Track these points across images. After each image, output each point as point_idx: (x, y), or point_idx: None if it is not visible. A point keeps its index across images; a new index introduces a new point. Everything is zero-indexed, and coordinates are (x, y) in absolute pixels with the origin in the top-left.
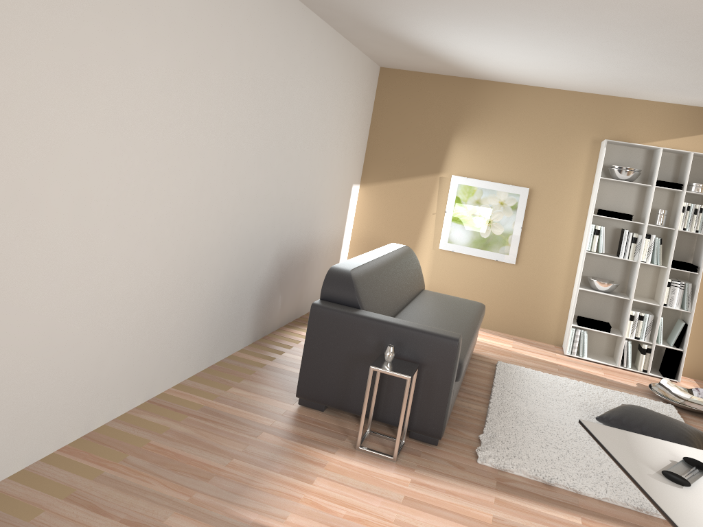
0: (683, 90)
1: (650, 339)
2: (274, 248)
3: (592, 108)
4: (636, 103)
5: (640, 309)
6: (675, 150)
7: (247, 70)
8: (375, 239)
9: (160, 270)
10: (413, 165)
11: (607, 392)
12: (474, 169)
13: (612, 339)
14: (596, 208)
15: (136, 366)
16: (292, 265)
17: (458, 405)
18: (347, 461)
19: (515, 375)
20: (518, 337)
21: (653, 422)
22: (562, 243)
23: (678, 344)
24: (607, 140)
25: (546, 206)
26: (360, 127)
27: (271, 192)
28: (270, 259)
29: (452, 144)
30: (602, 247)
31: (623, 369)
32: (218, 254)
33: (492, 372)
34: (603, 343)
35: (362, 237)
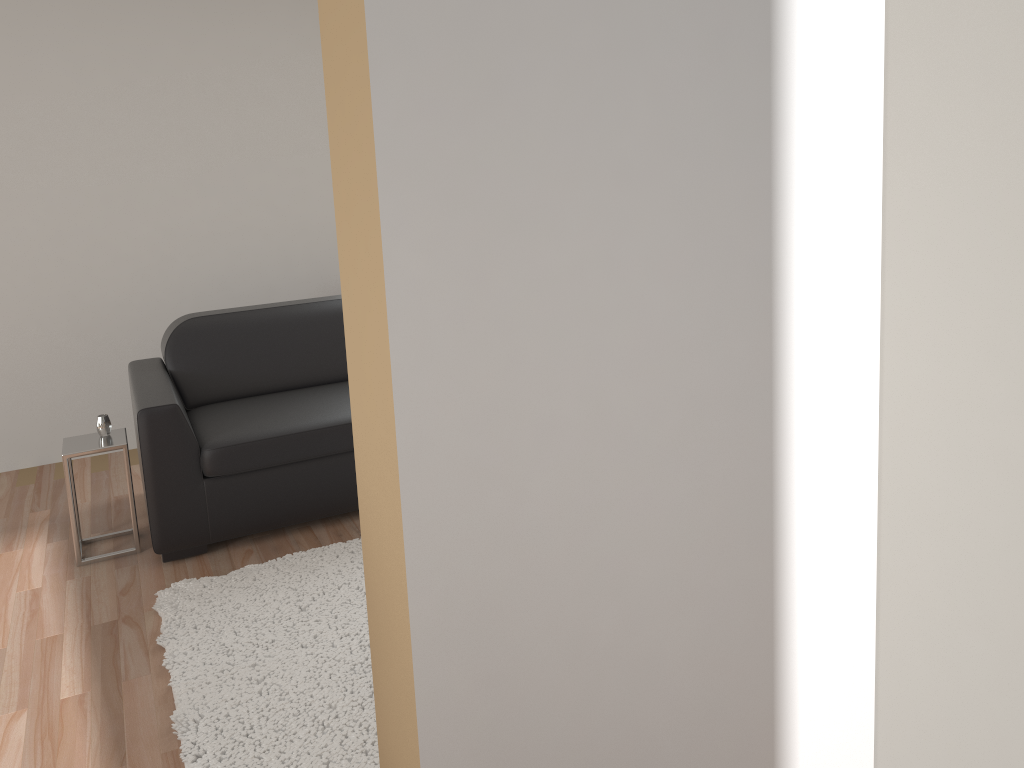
0: None
1: None
2: (308, 295)
3: None
4: None
5: None
6: None
7: (110, 82)
8: None
9: (8, 326)
10: None
11: None
12: None
13: None
14: None
15: (3, 426)
16: None
17: (352, 525)
18: (38, 553)
19: None
20: None
21: None
22: None
23: None
24: None
25: None
26: None
27: (258, 222)
28: None
29: None
30: None
31: None
32: (139, 306)
33: None
34: None
35: None
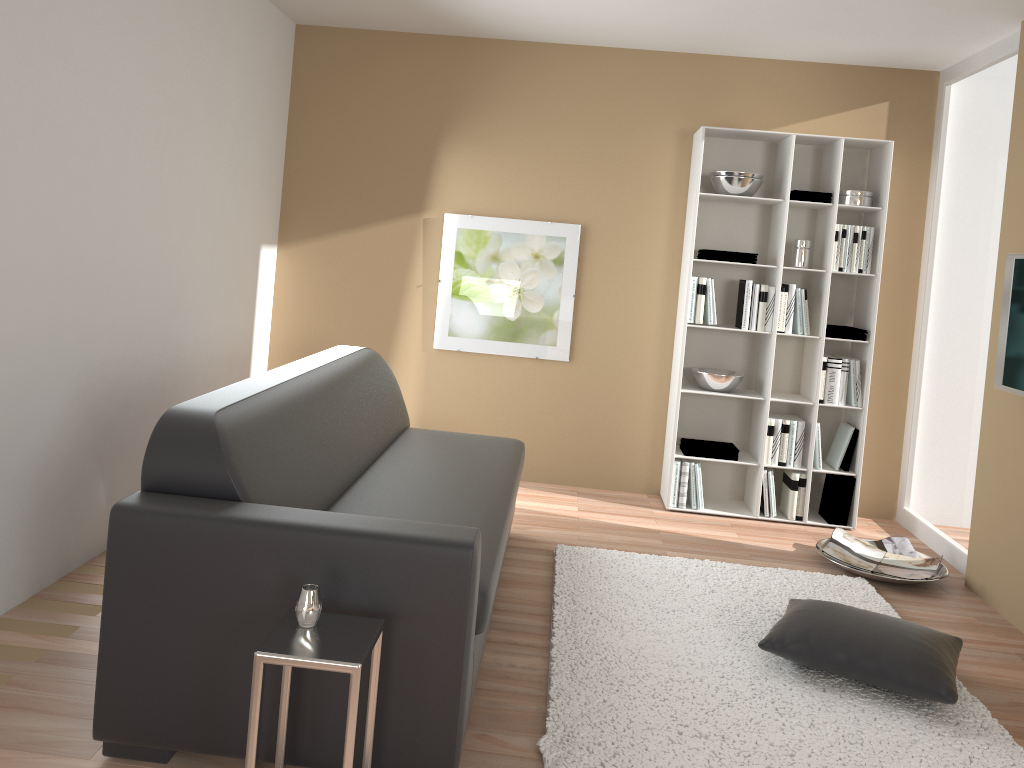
0: (826, 25)
1: (801, 462)
2: (69, 382)
3: (673, 77)
4: (744, 65)
5: (781, 414)
6: (815, 137)
7: None
8: (315, 343)
9: None
10: (374, 202)
11: (755, 575)
12: (484, 199)
13: (739, 470)
14: (694, 250)
15: None
16: (126, 412)
17: (490, 665)
18: None
19: (593, 570)
20: (586, 490)
21: (865, 636)
22: (645, 316)
23: (847, 464)
24: (706, 127)
25: (613, 253)
26: (265, 136)
27: (37, 257)
28: (60, 407)
29: (441, 157)
30: (712, 314)
31: (765, 520)
32: None
33: (549, 570)
34: (725, 479)
35: (291, 342)
